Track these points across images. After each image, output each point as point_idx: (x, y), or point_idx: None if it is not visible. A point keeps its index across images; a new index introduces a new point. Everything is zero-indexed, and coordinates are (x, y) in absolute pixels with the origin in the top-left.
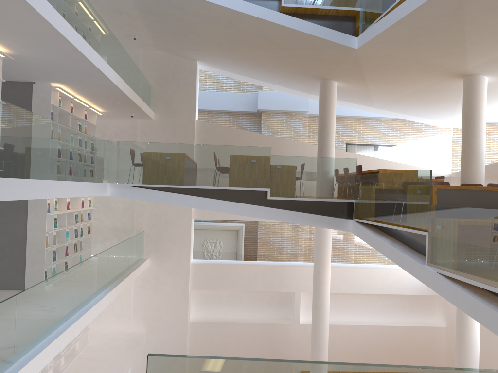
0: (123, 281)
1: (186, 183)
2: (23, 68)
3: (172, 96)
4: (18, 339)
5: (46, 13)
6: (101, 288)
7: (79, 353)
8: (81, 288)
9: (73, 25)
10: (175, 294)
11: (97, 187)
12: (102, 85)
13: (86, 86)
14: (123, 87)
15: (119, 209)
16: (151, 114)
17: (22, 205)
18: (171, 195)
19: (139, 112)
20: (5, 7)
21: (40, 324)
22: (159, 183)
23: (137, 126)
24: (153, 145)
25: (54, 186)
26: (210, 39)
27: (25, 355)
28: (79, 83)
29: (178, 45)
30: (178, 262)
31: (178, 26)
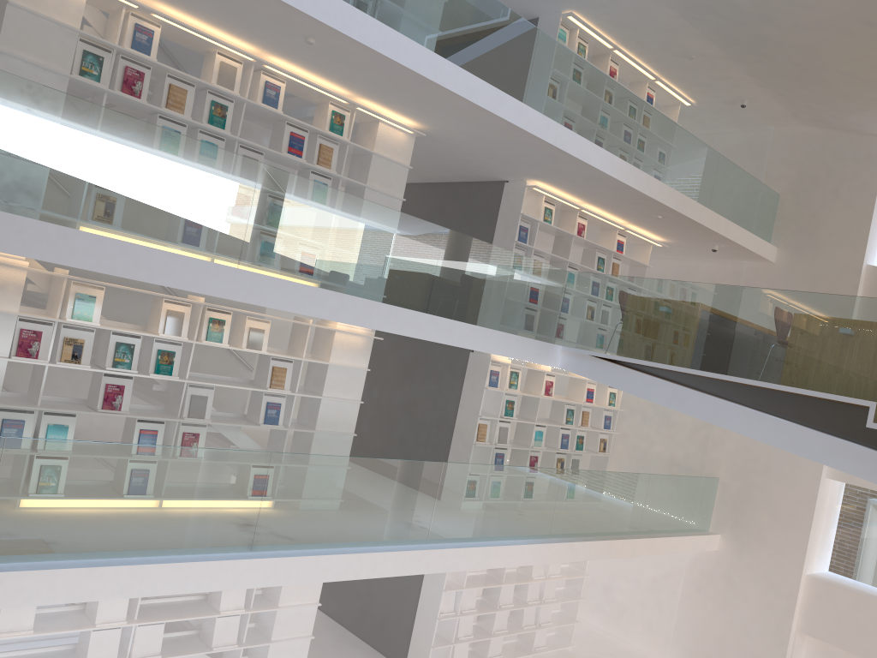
0: (600, 543)
1: (687, 364)
2: (465, 154)
3: (819, 214)
4: (266, 519)
5: (386, 46)
6: (529, 531)
7: (537, 651)
8: (460, 508)
9: (482, 70)
10: (759, 626)
11: (516, 344)
12: (594, 179)
13: (575, 182)
14: (641, 182)
15: (685, 426)
16: (764, 250)
17: (460, 368)
18: (656, 383)
19: (724, 241)
20: (329, 45)
21: (326, 519)
22: (639, 356)
23: (742, 273)
24: (641, 284)
25: (373, 310)
26: (867, 76)
27: (279, 550)
28: (559, 177)
29: (826, 106)
30: (776, 562)
31: (795, 63)
